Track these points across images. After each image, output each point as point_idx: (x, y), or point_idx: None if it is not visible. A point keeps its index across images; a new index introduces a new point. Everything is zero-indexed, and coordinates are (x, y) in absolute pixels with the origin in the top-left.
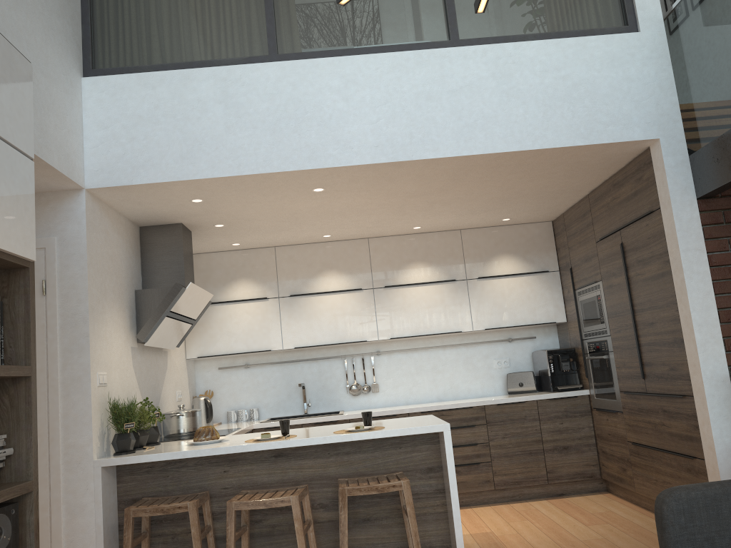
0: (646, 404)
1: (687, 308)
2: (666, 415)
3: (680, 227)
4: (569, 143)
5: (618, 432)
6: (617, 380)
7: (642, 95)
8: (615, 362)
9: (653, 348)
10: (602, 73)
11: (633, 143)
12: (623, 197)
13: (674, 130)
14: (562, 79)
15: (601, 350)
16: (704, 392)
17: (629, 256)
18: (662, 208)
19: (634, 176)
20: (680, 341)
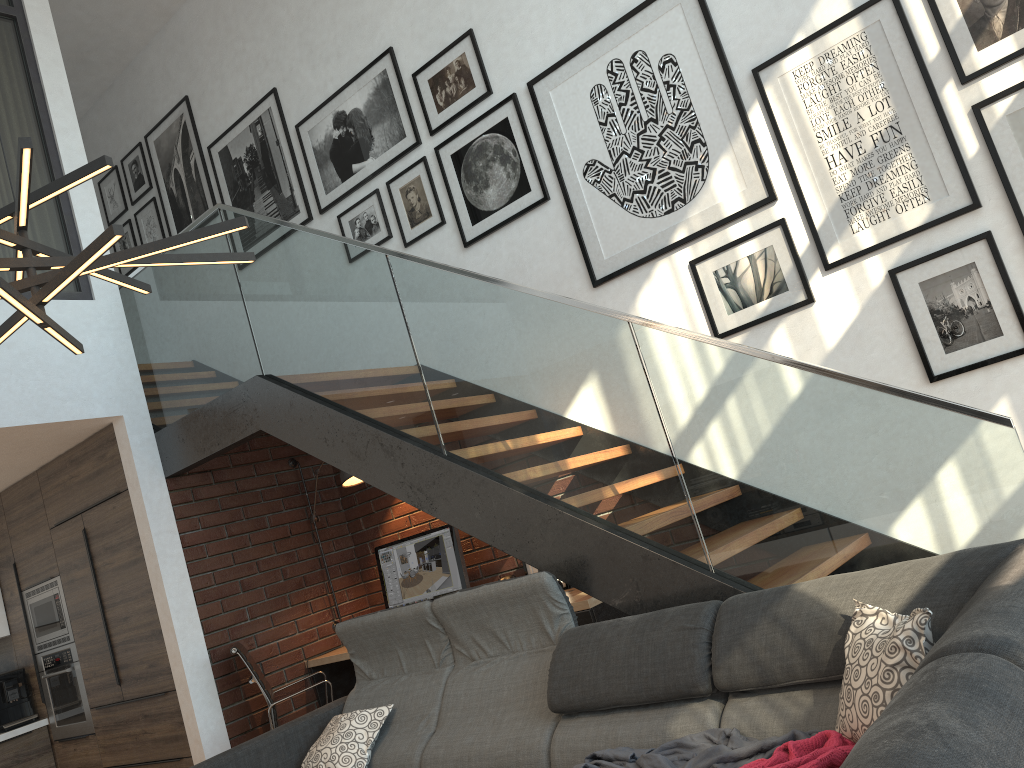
0: (125, 715)
1: (164, 595)
2: (148, 720)
3: (151, 509)
4: (20, 422)
5: (91, 760)
6: (86, 695)
7: (102, 369)
8: (83, 673)
9: (129, 646)
10: (56, 343)
11: (95, 420)
12: (84, 475)
13: (139, 406)
14: (7, 347)
15: (63, 662)
16: (187, 682)
17: (95, 543)
18: (130, 489)
19: (96, 453)
20: (159, 632)
